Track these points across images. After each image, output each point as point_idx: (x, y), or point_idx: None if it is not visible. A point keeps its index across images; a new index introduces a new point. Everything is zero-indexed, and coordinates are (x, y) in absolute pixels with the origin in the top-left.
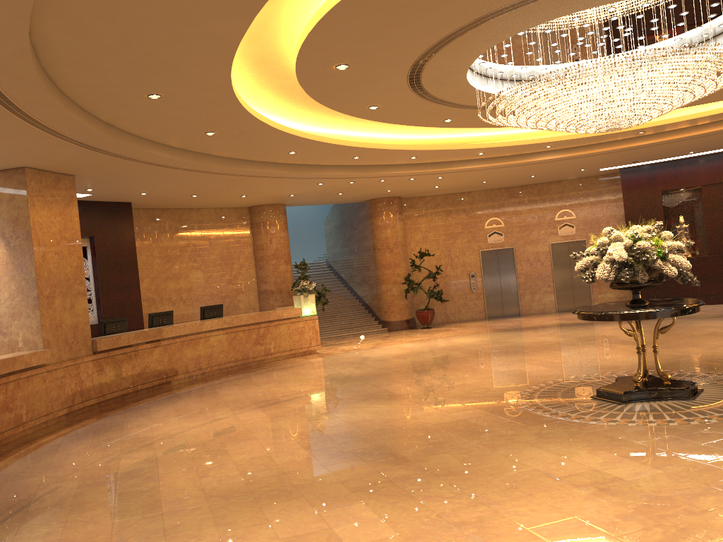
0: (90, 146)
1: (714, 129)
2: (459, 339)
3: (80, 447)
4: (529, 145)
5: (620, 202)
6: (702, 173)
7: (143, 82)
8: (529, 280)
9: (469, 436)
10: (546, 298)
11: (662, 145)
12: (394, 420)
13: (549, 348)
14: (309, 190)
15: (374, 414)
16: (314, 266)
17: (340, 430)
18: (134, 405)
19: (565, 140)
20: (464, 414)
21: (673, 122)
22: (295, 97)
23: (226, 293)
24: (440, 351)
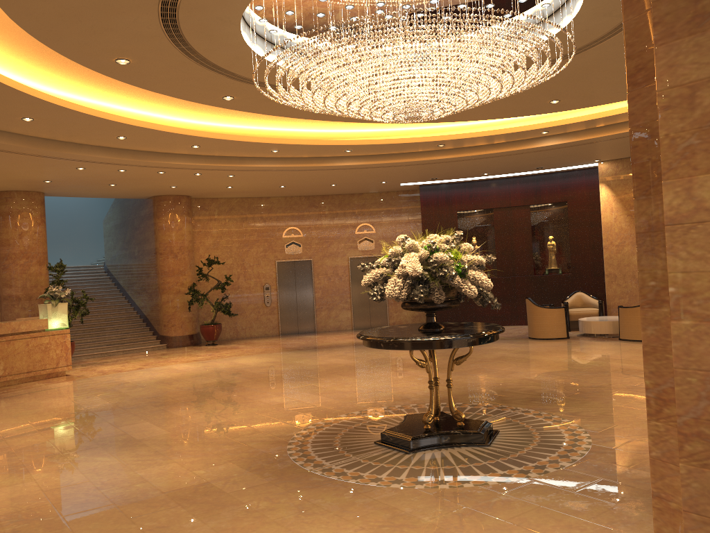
0: None
1: (509, 149)
2: (243, 360)
3: None
4: (327, 146)
5: (418, 219)
6: (494, 196)
7: None
8: (327, 295)
9: (205, 513)
10: (343, 314)
11: (460, 162)
12: (111, 485)
13: (338, 373)
14: (69, 176)
15: (89, 474)
16: (89, 270)
17: (23, 505)
18: None
19: (366, 144)
20: (212, 472)
21: (472, 137)
22: (14, 34)
23: None
24: (217, 374)
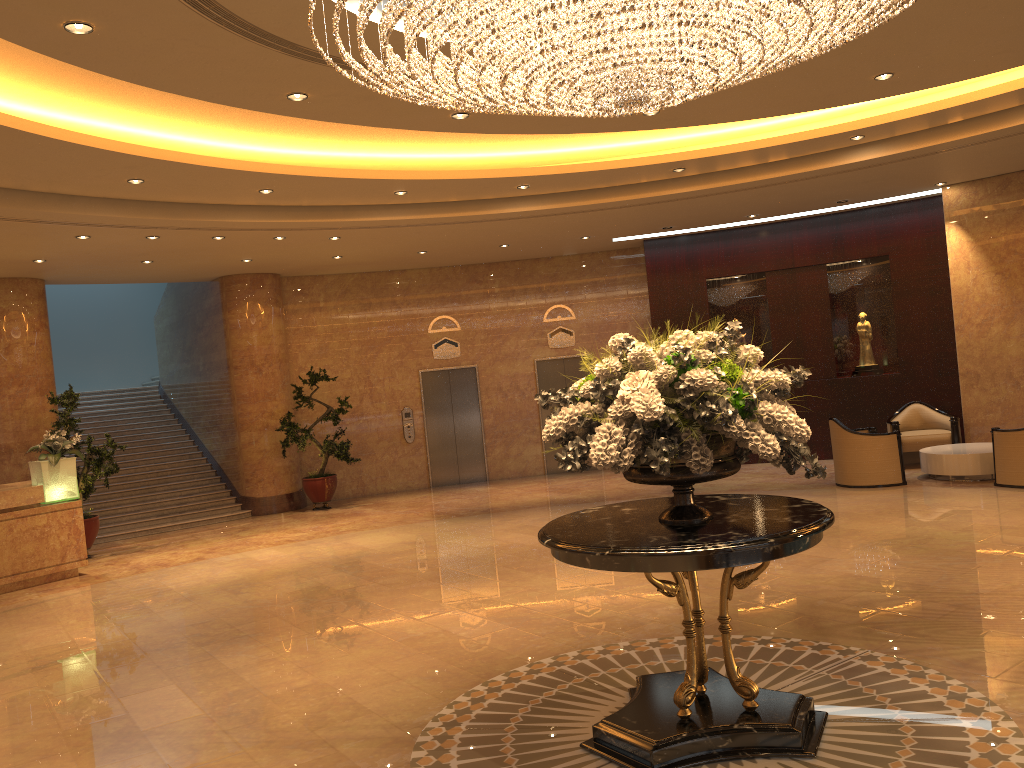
0: None
1: (794, 171)
2: (366, 539)
3: None
4: (487, 180)
5: (644, 295)
6: (766, 252)
7: None
8: (502, 421)
9: None
10: (529, 451)
11: (712, 198)
12: None
13: (518, 566)
14: (70, 250)
15: None
16: (136, 395)
17: None
18: None
19: (552, 174)
20: None
21: (732, 152)
22: None
23: None
24: (317, 570)
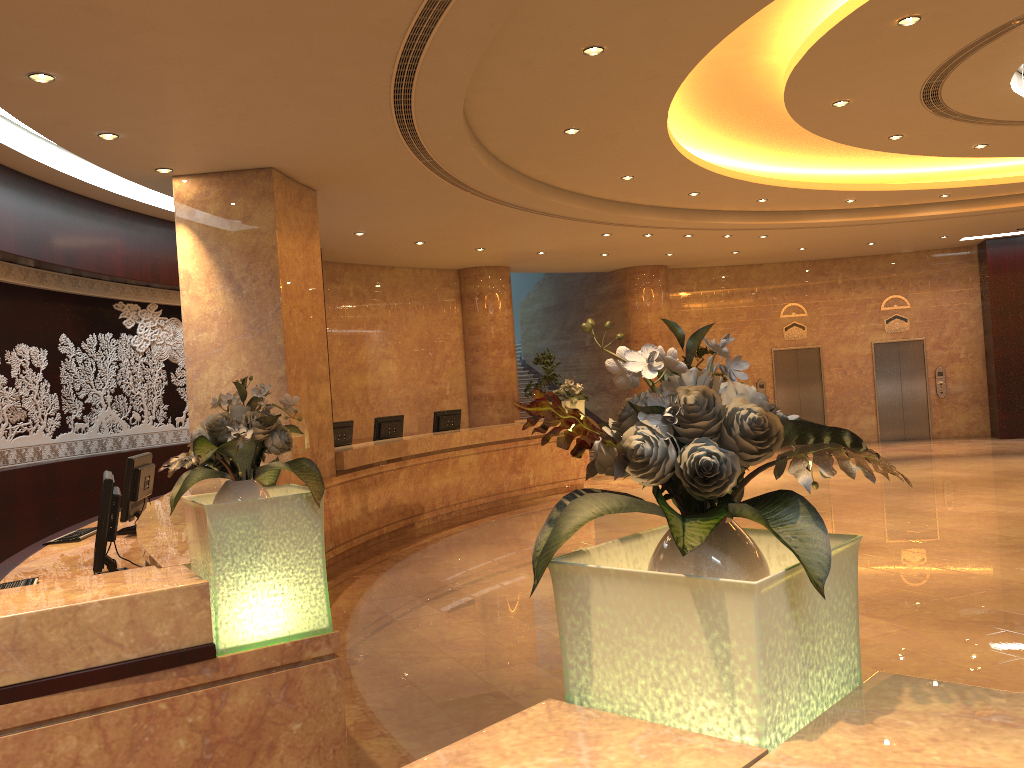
0: (414, 135)
1: None
2: None
3: (432, 615)
4: (926, 190)
5: (975, 287)
6: None
7: (614, 20)
8: (841, 395)
9: None
10: (865, 421)
11: None
12: (938, 577)
13: (979, 485)
14: (576, 245)
15: (881, 569)
16: None
17: (870, 590)
18: (404, 556)
19: (979, 186)
20: None
21: None
22: (709, 82)
23: (425, 398)
24: (797, 487)
